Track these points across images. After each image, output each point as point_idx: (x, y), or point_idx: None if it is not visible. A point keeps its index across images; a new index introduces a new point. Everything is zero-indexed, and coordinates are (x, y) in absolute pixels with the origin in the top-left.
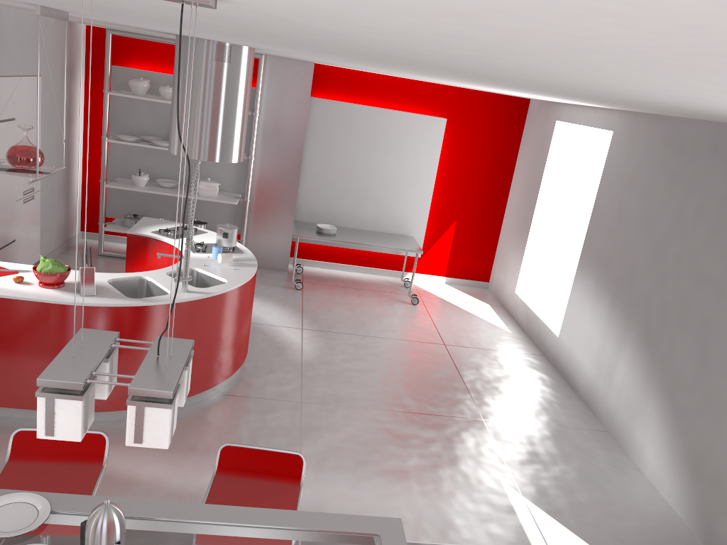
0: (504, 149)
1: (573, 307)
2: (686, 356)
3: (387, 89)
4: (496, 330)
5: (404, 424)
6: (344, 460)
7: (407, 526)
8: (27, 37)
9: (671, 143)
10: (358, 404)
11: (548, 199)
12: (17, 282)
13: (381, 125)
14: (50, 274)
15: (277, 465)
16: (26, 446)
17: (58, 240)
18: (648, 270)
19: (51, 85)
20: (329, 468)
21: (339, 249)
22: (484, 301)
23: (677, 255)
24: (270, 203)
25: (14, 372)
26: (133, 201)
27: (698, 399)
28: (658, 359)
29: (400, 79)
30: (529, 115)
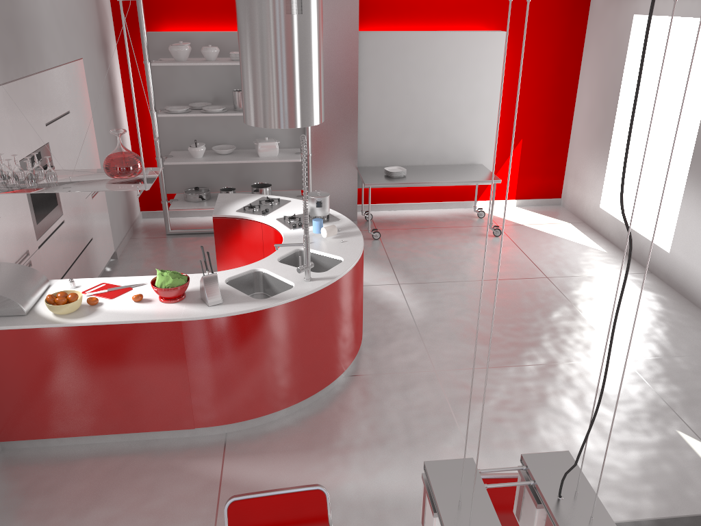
0: (567, 54)
1: (687, 220)
2: None
3: (436, 8)
4: (590, 251)
5: (549, 379)
6: (508, 433)
7: (606, 502)
8: (63, 19)
9: None
10: (492, 364)
11: (629, 103)
12: (137, 301)
13: (437, 51)
14: (172, 288)
15: None
16: (243, 516)
17: (125, 227)
18: None
19: (92, 66)
20: (497, 445)
21: (404, 188)
22: (563, 220)
23: None
24: (331, 153)
25: (154, 396)
26: (190, 173)
27: None
28: None
29: None
30: (593, 12)
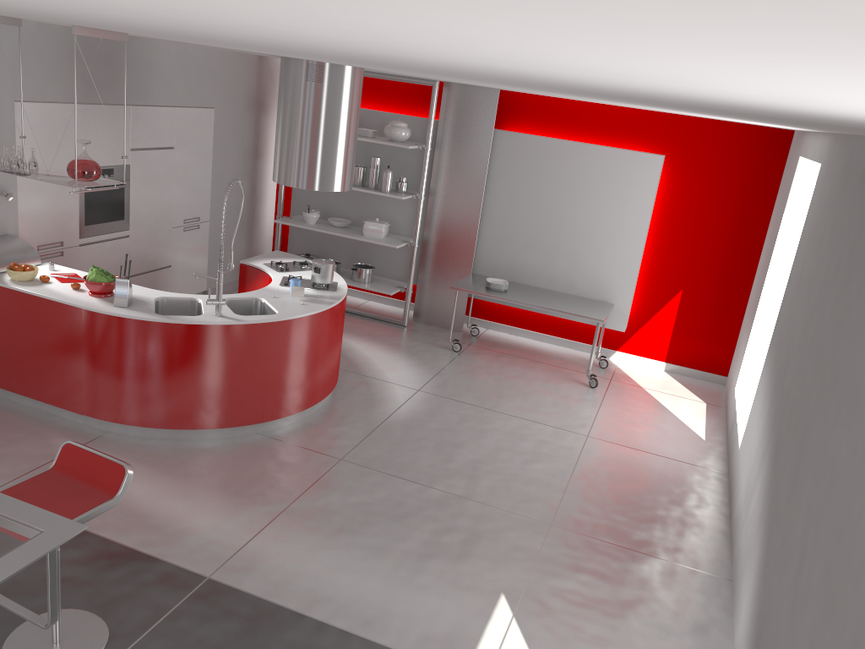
0: (753, 198)
1: (753, 409)
2: (787, 478)
3: (596, 119)
4: (684, 433)
5: (439, 506)
6: (329, 524)
7: (332, 604)
8: (194, 70)
9: (844, 173)
10: (404, 475)
11: (786, 264)
12: (73, 288)
13: (578, 164)
14: (92, 282)
15: (103, 472)
16: None
17: (235, 275)
18: (796, 356)
19: (229, 118)
20: (305, 527)
21: (531, 313)
22: (703, 398)
23: (814, 332)
24: (446, 251)
25: (57, 371)
26: (312, 240)
27: (779, 541)
28: (774, 481)
29: (611, 107)
30: (790, 152)
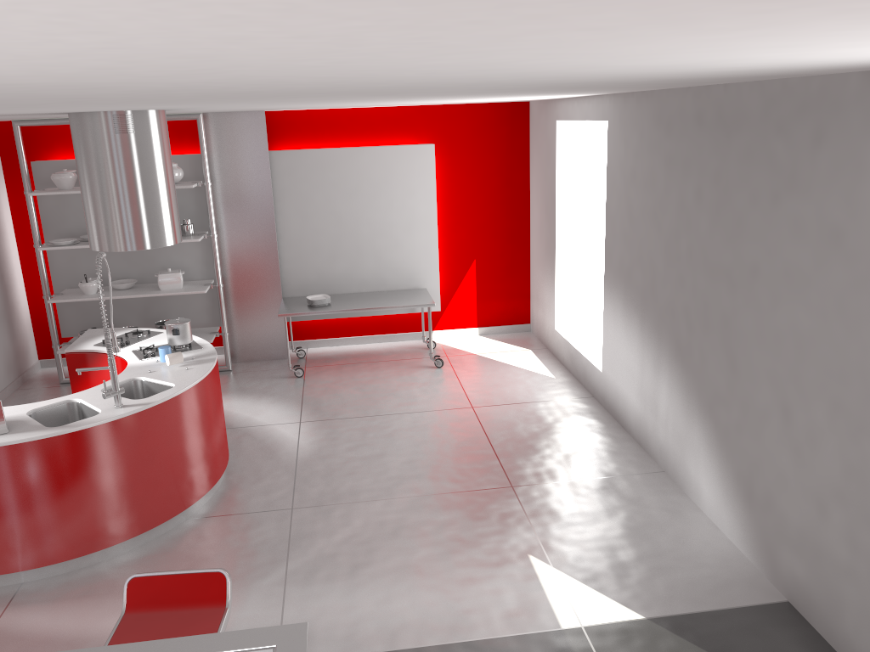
0: (512, 165)
1: (608, 334)
2: (716, 365)
3: (360, 123)
4: (537, 378)
5: (415, 511)
6: (339, 567)
7: (410, 629)
8: None
9: (660, 121)
10: (361, 498)
11: (568, 213)
12: None
13: (360, 167)
14: None
15: (197, 589)
16: None
17: (9, 376)
18: (666, 274)
19: None
20: (320, 579)
21: (346, 320)
22: (525, 346)
23: (688, 249)
24: (250, 283)
25: None
26: (90, 312)
27: (736, 413)
28: (693, 375)
29: (371, 109)
30: (532, 120)
